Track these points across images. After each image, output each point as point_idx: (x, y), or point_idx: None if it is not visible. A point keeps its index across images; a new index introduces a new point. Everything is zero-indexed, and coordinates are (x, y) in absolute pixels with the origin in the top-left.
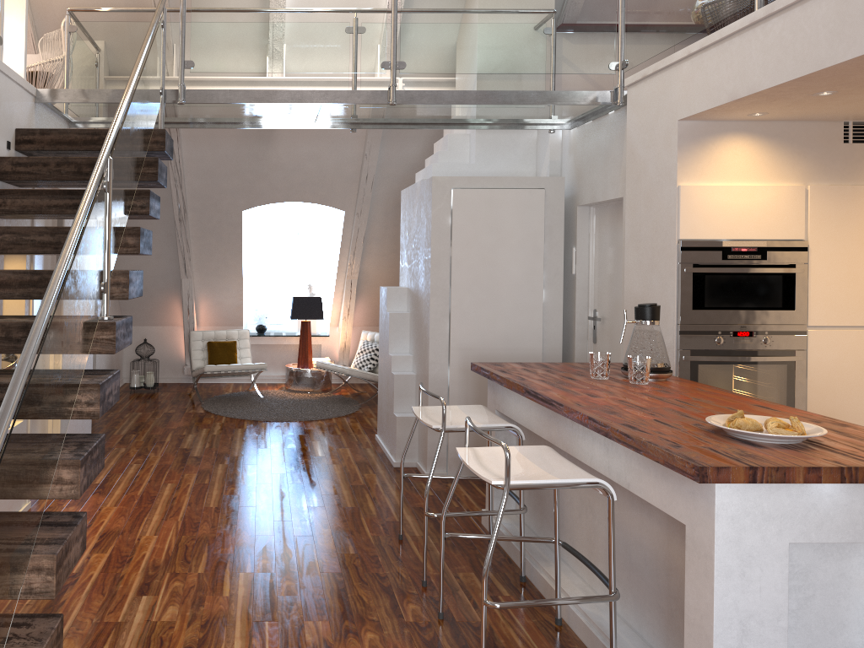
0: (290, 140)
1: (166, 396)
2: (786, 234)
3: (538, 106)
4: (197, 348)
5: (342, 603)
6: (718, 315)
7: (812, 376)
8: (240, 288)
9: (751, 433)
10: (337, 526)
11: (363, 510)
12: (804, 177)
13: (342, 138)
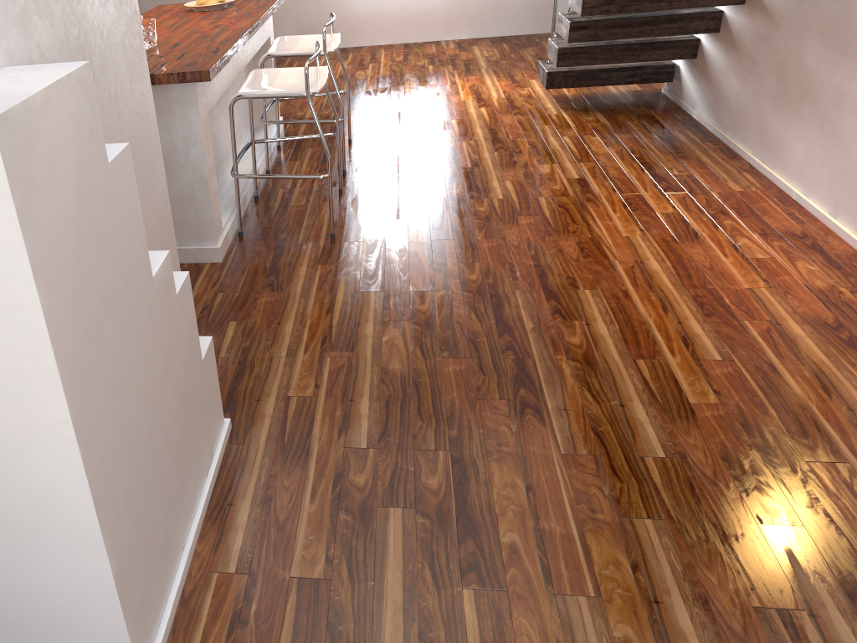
0: None
1: None
2: None
3: None
4: None
5: (412, 179)
6: None
7: None
8: None
9: None
10: (398, 255)
11: (356, 285)
12: None
13: None
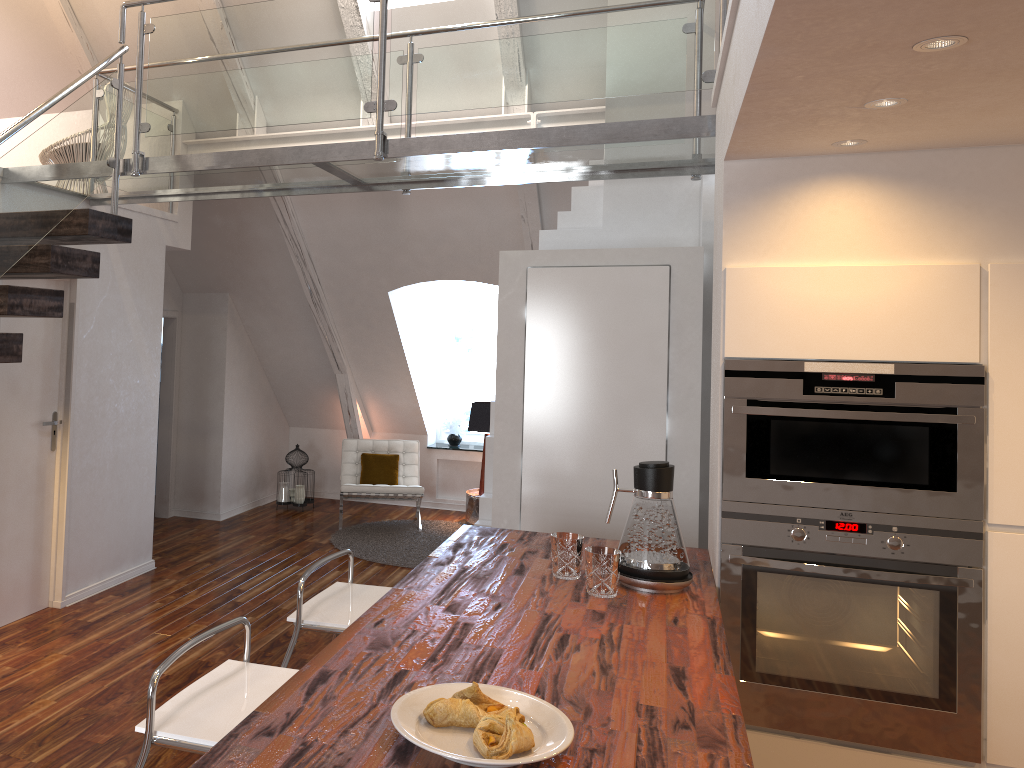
0: (422, 202)
1: (311, 516)
2: (939, 353)
3: (621, 145)
4: (348, 460)
5: None
6: (796, 489)
7: (998, 619)
8: (410, 387)
9: (401, 733)
10: None
11: None
12: (980, 249)
13: (488, 197)
